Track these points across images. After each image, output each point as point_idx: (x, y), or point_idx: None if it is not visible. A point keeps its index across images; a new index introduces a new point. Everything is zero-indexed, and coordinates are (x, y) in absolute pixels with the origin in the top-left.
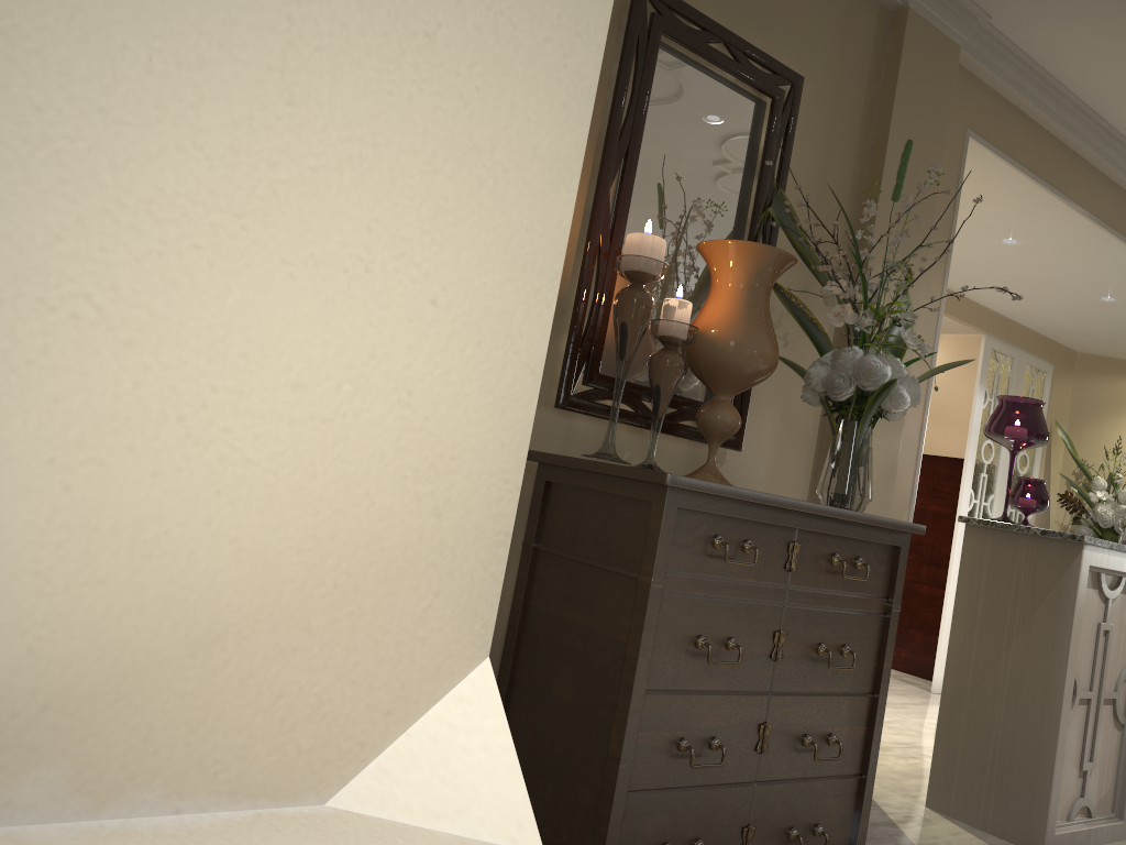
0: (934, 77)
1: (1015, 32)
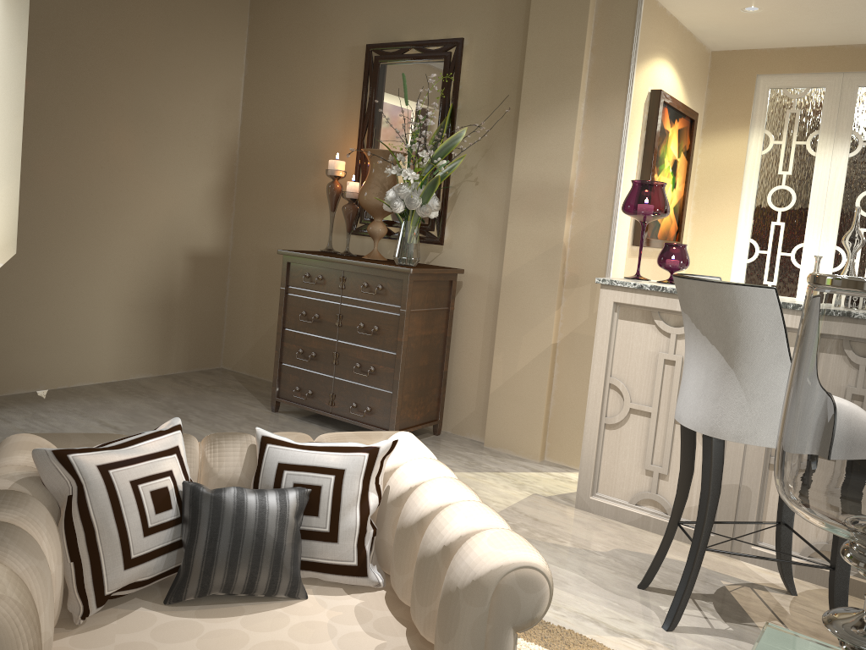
0: None
1: None
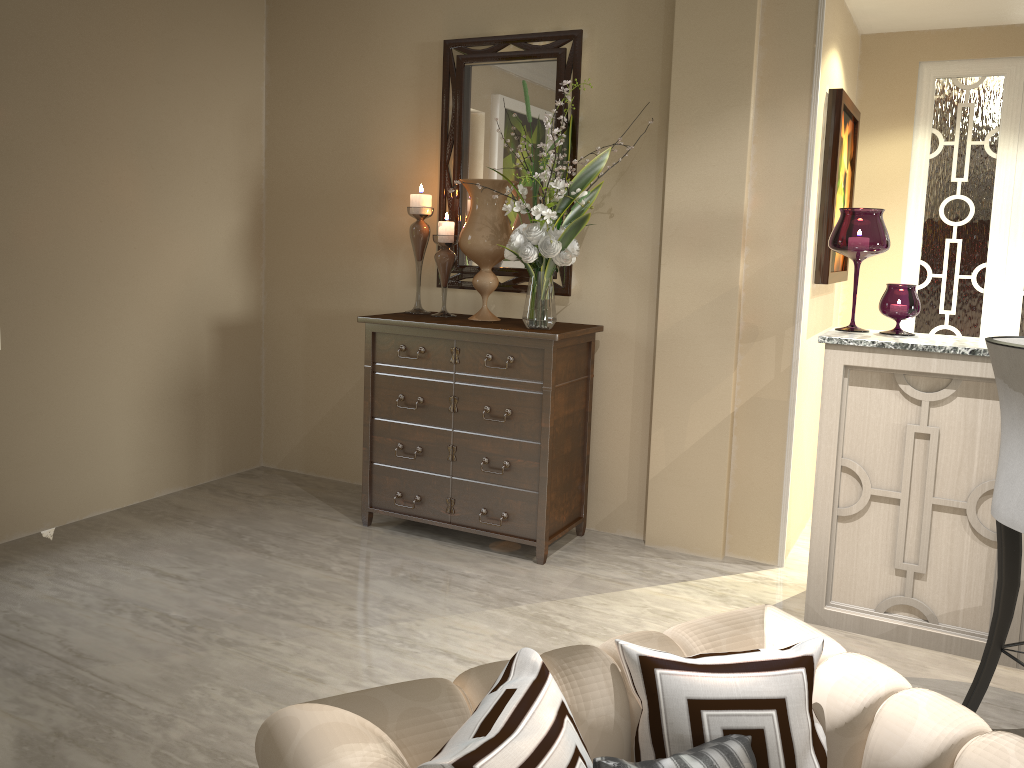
0: None
1: None
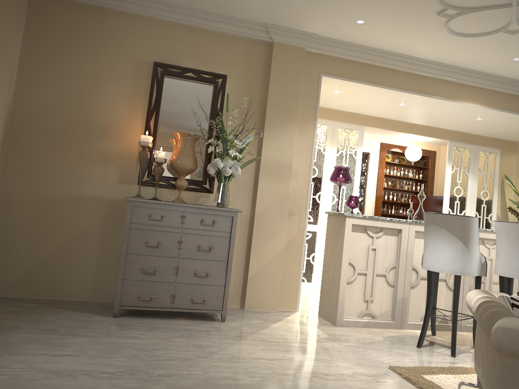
0: (291, 61)
1: (331, 36)
